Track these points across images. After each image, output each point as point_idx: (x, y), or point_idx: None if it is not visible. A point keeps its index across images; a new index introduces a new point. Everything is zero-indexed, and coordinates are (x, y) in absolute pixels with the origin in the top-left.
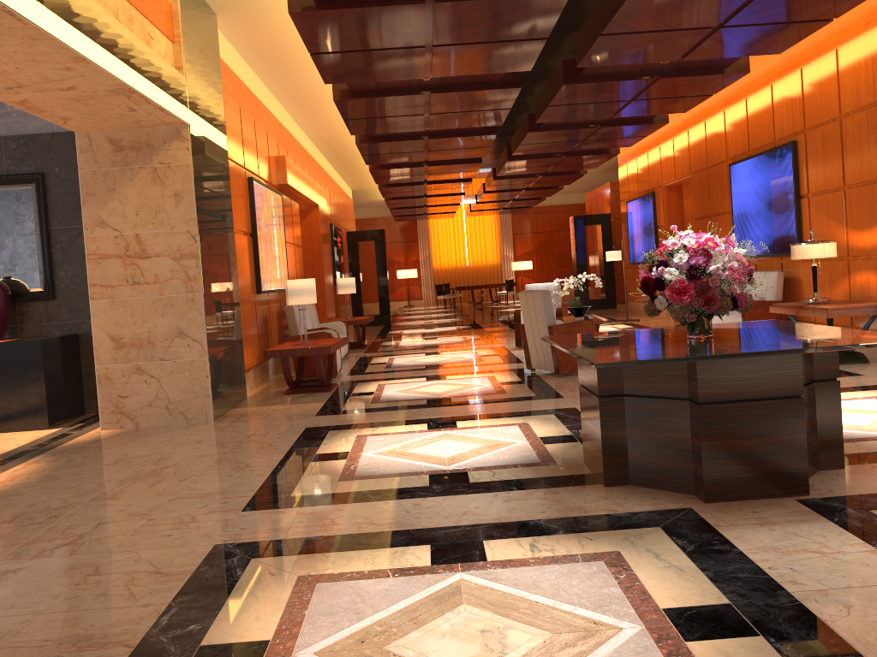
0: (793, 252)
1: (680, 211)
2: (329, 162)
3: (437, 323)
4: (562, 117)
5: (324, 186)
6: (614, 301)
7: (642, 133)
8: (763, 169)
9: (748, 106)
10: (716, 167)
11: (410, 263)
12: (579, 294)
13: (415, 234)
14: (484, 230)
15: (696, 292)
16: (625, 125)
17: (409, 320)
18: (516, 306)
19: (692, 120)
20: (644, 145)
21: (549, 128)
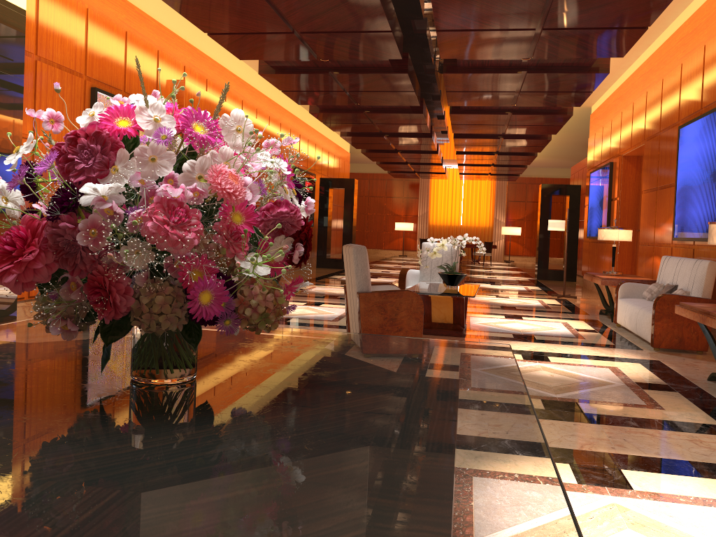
0: (710, 234)
1: (637, 185)
2: (307, 111)
3: (389, 274)
4: (467, 52)
5: (288, 130)
6: (574, 274)
7: (584, 88)
8: (712, 131)
9: (706, 54)
10: (667, 131)
11: (409, 218)
12: (538, 263)
13: (417, 192)
14: (480, 194)
15: (59, 260)
16: (556, 72)
17: (375, 267)
18: (488, 267)
19: (652, 79)
20: (610, 112)
21: (466, 70)
